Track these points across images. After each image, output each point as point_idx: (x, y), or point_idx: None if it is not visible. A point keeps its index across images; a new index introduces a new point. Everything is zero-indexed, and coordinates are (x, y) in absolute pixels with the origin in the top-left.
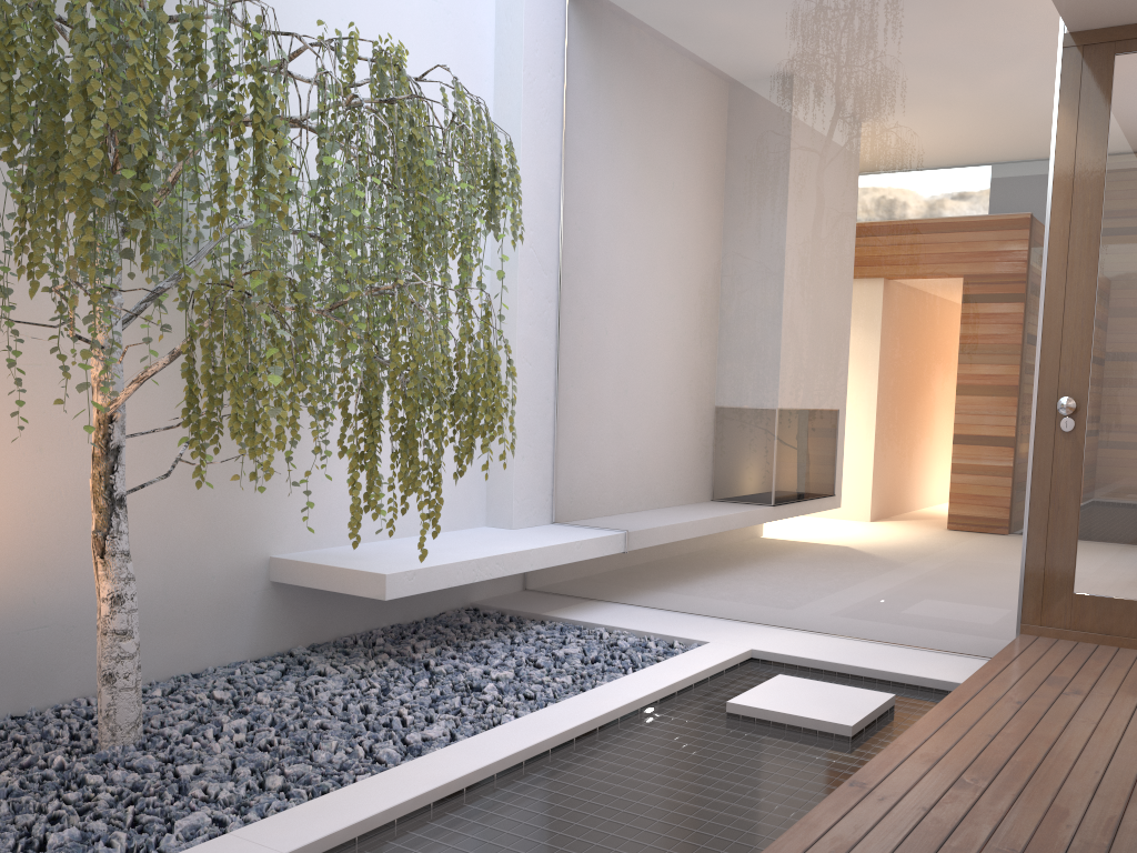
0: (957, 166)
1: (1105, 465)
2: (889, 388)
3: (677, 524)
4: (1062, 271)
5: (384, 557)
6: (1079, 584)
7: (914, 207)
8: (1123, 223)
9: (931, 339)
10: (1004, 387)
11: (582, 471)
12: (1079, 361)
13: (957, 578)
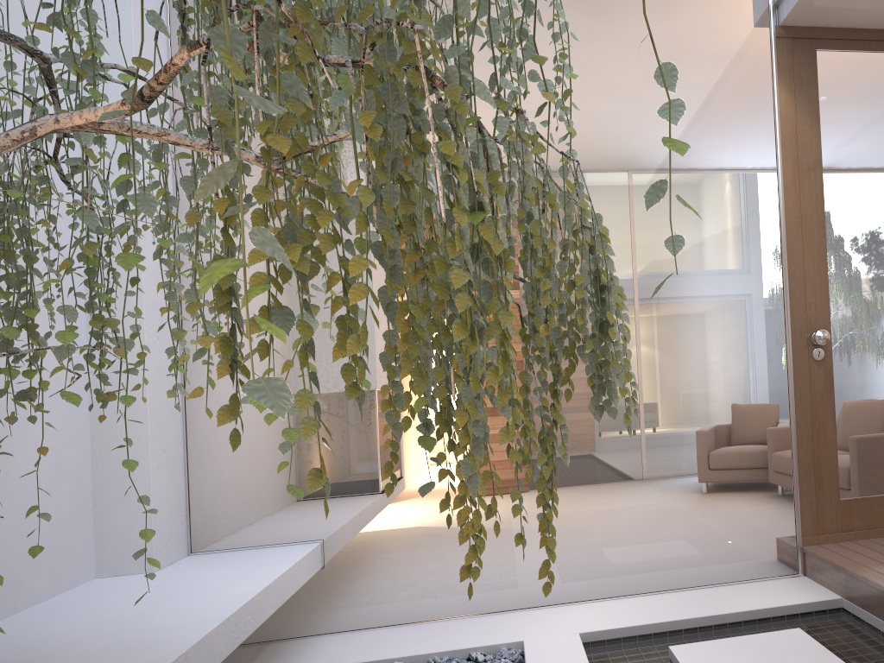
0: (695, 127)
1: (850, 386)
2: (651, 335)
3: (402, 517)
4: (797, 224)
5: (62, 651)
6: (843, 491)
7: (657, 162)
8: (838, 185)
9: (687, 286)
10: (760, 326)
11: (239, 476)
12: (821, 299)
13: (739, 508)
